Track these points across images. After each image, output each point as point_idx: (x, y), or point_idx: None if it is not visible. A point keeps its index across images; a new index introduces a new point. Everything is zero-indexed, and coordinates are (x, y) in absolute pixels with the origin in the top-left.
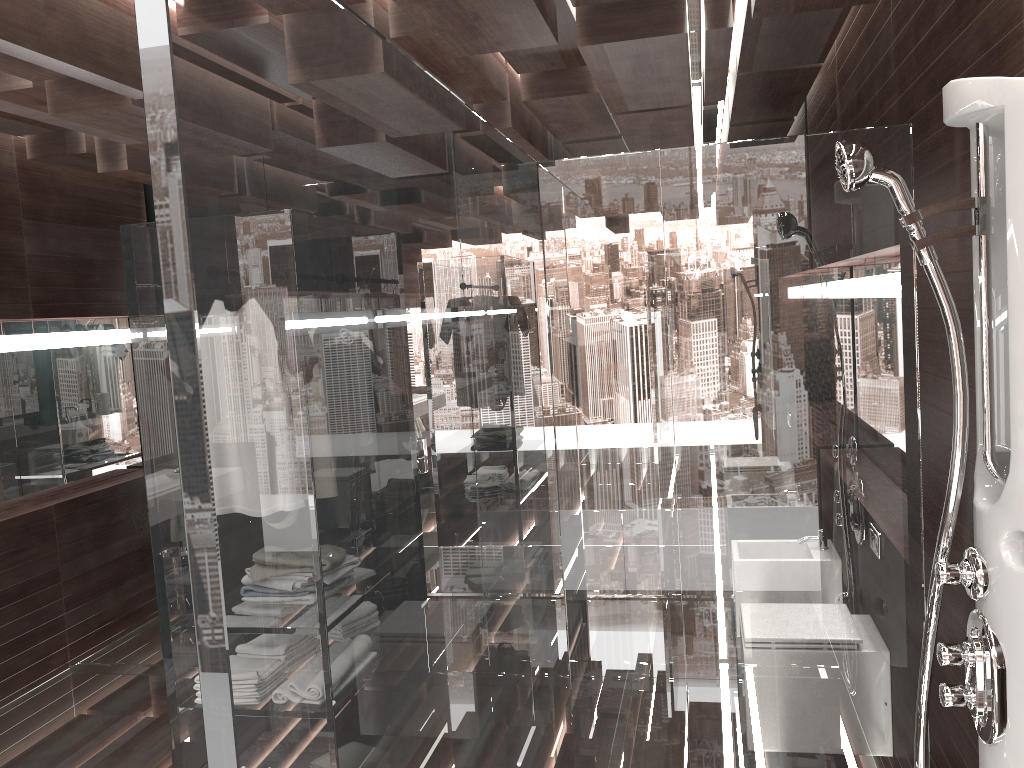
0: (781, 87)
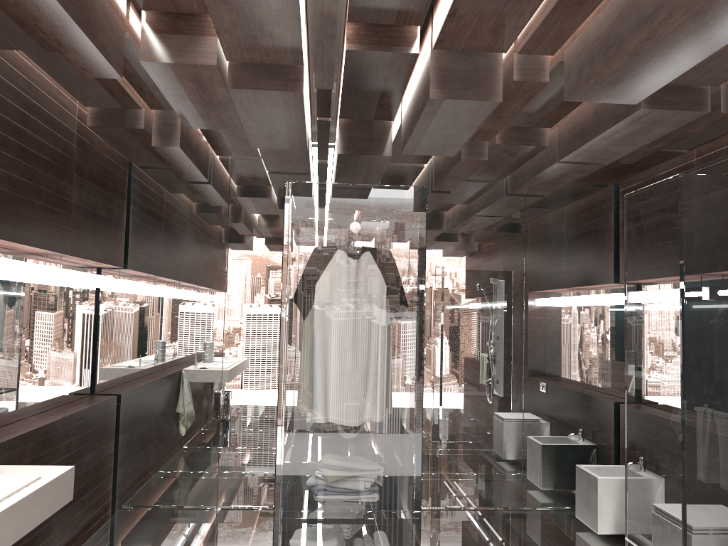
0: (641, 163)
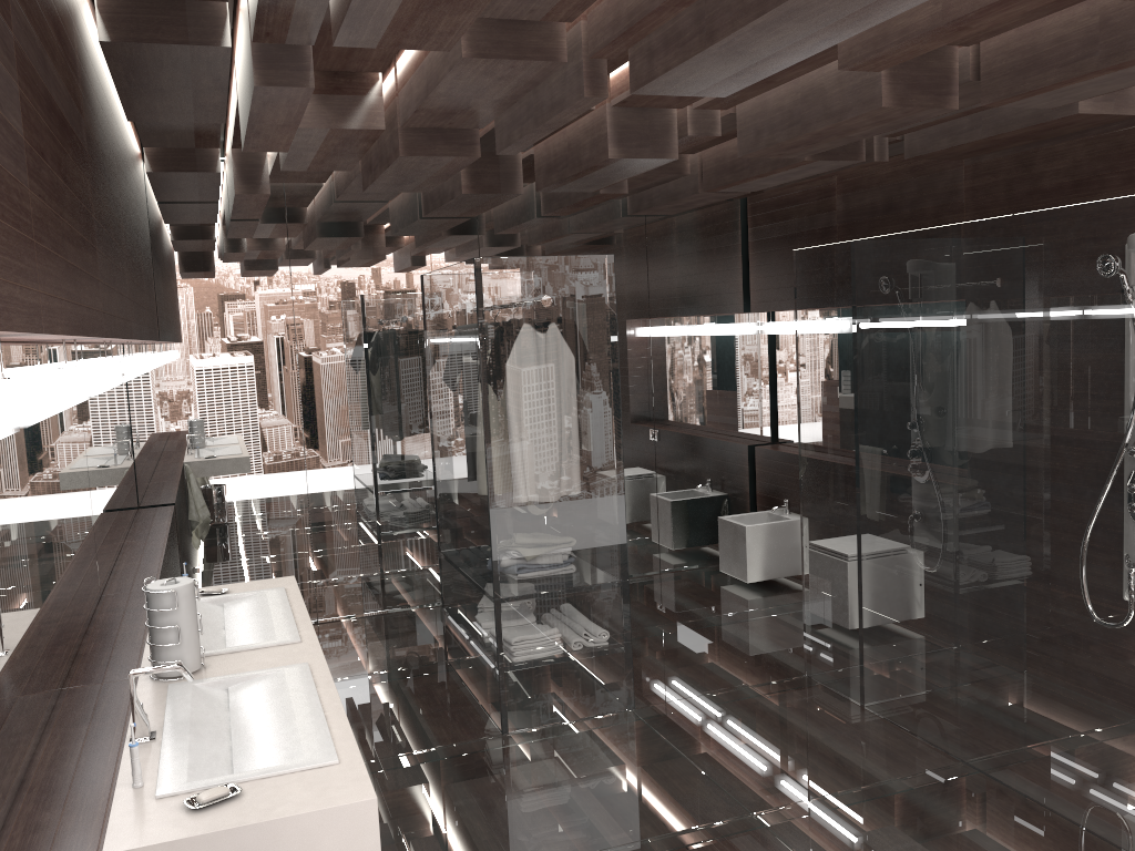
0: None
